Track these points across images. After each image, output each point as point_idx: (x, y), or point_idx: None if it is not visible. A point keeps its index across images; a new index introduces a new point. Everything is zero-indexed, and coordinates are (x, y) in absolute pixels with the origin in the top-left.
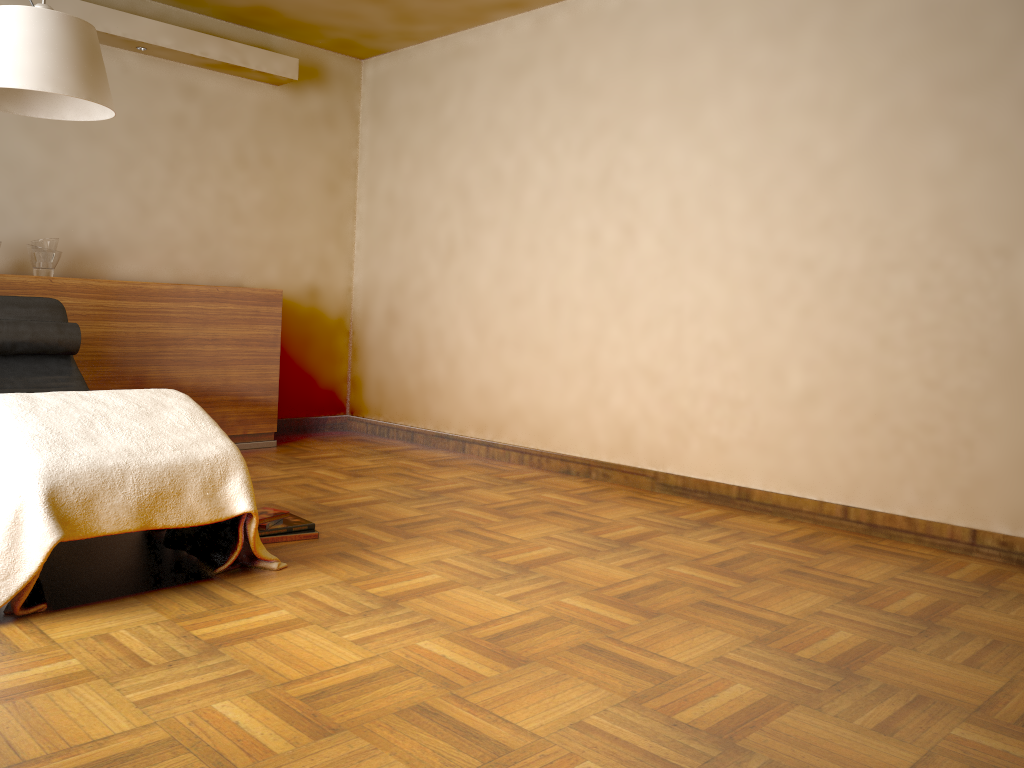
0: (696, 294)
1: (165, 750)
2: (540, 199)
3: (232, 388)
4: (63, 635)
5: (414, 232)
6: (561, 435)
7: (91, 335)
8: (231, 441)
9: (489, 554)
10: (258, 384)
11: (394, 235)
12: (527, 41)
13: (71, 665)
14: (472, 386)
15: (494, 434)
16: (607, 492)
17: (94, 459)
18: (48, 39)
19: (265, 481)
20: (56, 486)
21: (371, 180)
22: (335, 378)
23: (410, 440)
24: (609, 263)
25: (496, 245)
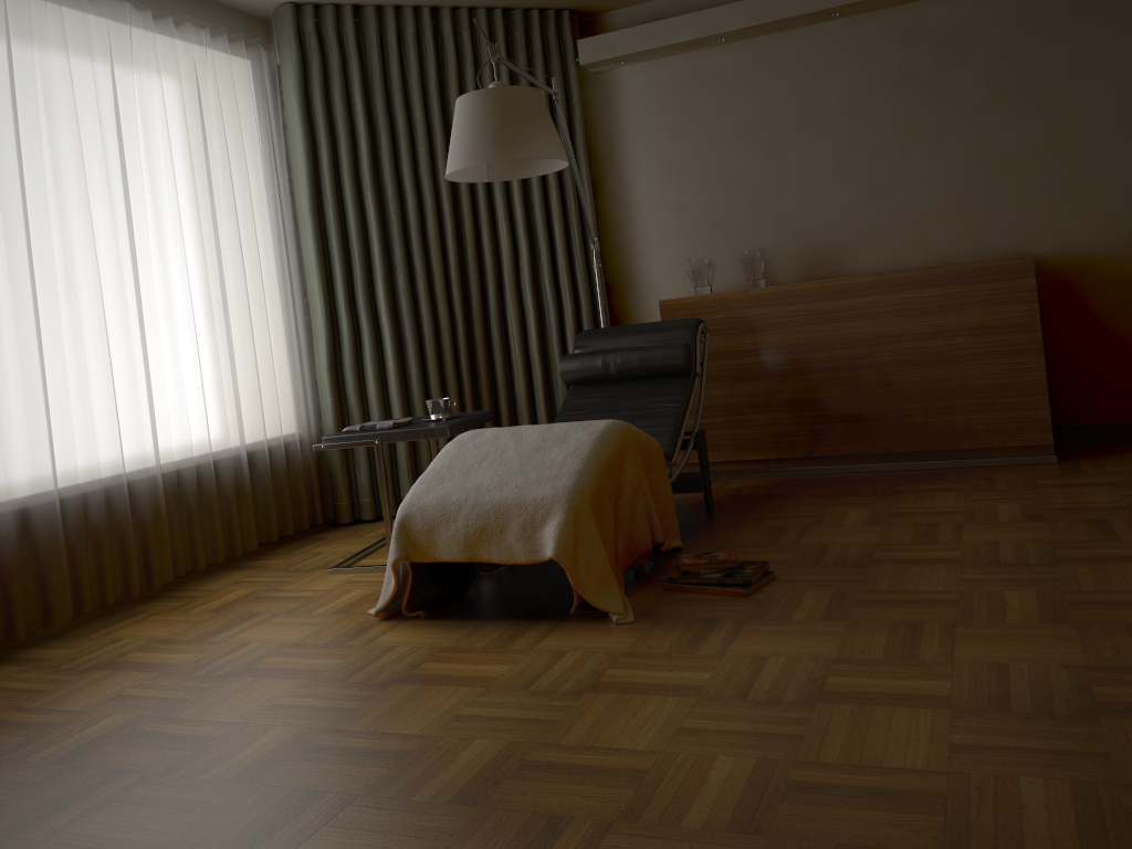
0: None
1: (195, 743)
2: None
3: (974, 389)
4: (383, 639)
5: None
6: None
7: (793, 342)
8: (575, 481)
9: (842, 667)
10: (1013, 382)
11: None
12: None
13: (329, 663)
14: None
15: None
16: None
17: (446, 493)
18: (469, 119)
19: (903, 514)
20: (409, 515)
21: None
22: None
23: None
24: None
25: None
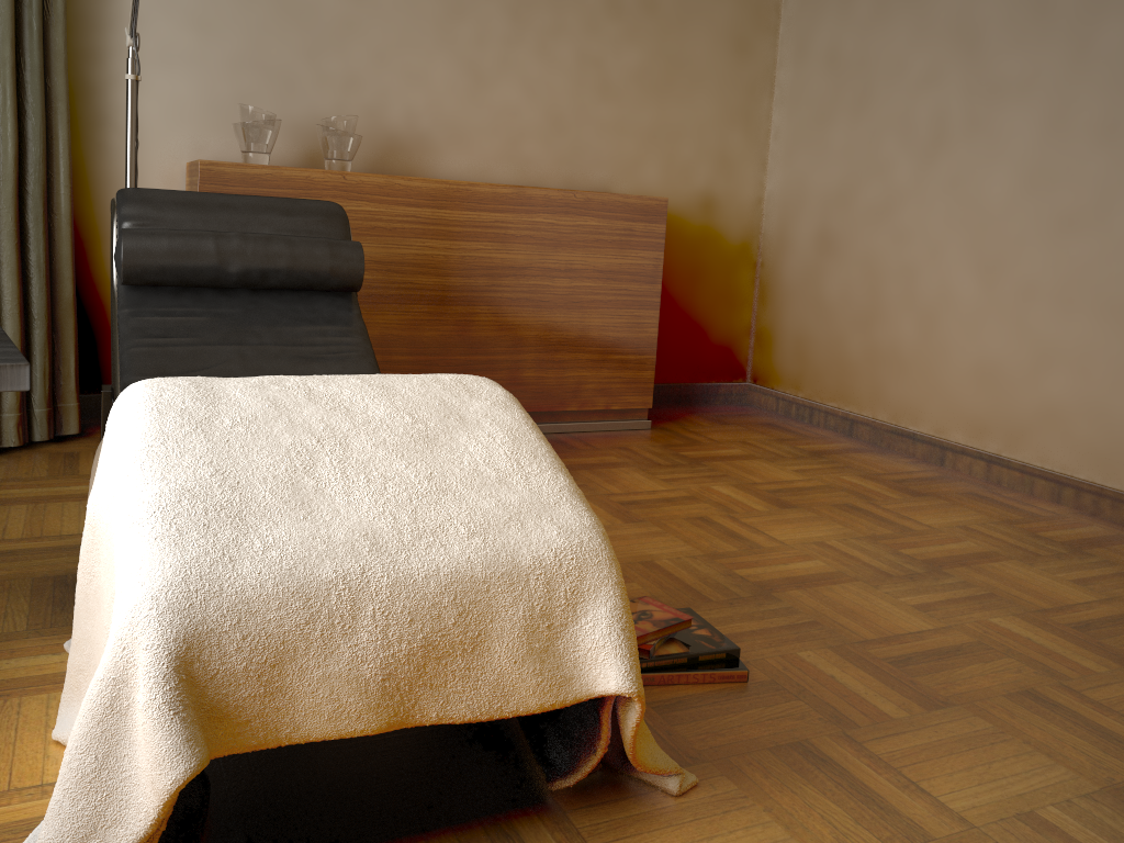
0: None
1: None
2: None
3: (591, 342)
4: None
5: (871, 110)
6: None
7: (398, 259)
8: (590, 513)
9: None
10: (628, 338)
11: (836, 117)
12: None
13: None
14: (965, 362)
15: (1003, 445)
16: None
17: (294, 560)
18: None
19: (638, 503)
20: (199, 632)
21: (801, 33)
22: (733, 329)
23: (847, 432)
24: None
25: (1030, 126)
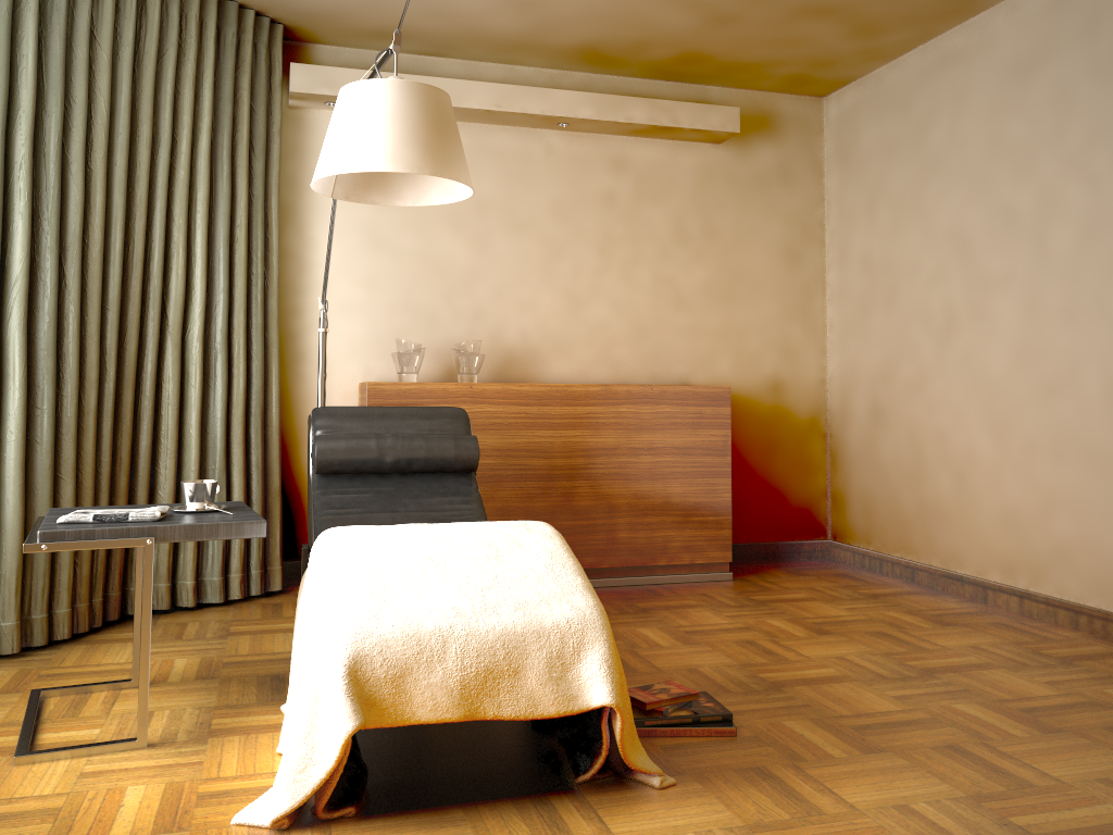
0: None
1: None
2: (1077, 240)
3: (674, 507)
4: None
5: (899, 303)
6: None
7: (514, 446)
8: (594, 599)
9: (995, 804)
10: (705, 502)
11: (873, 309)
12: (1040, 22)
13: None
14: (992, 510)
15: (1029, 581)
16: None
17: (412, 620)
18: (389, 112)
19: (699, 632)
20: (360, 655)
21: (841, 242)
22: (810, 493)
23: (910, 579)
24: None
25: (1014, 311)
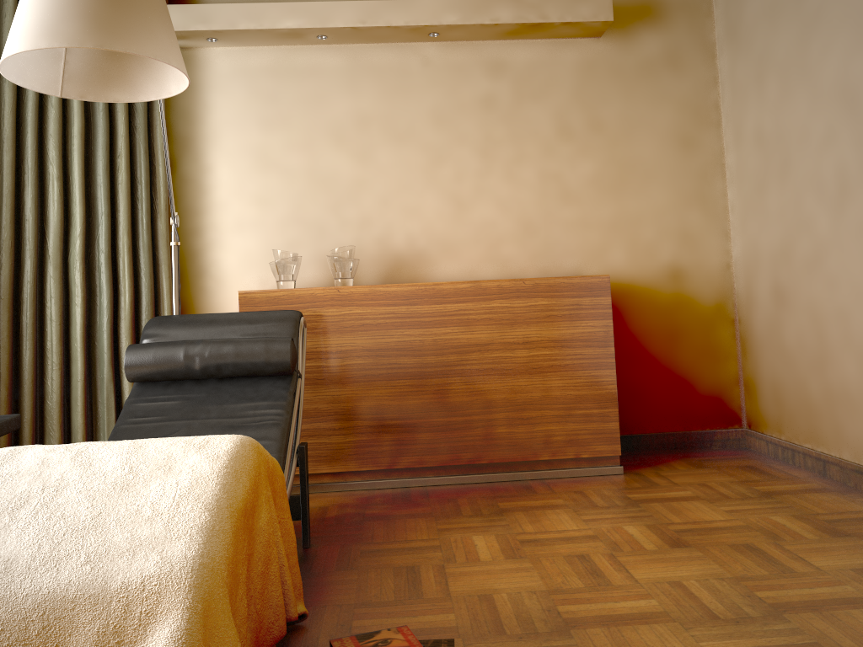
0: None
1: None
2: None
3: (554, 400)
4: None
5: (792, 175)
6: None
7: (384, 346)
8: (203, 546)
9: None
10: (589, 395)
11: (769, 185)
12: None
13: None
14: None
15: None
16: None
17: None
18: None
19: (537, 541)
20: None
21: (736, 122)
22: (720, 380)
23: (822, 473)
24: None
25: None
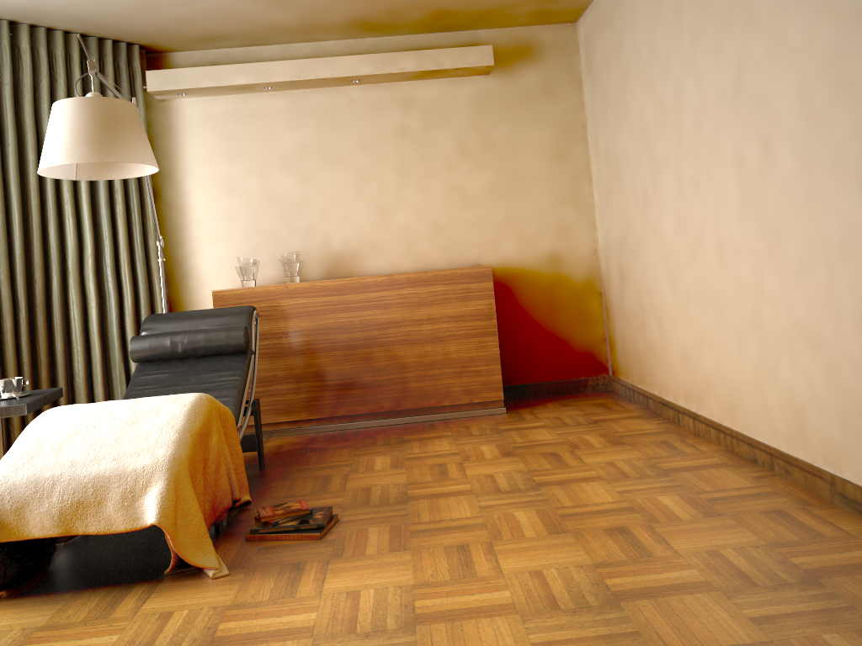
0: (840, 220)
1: None
2: (694, 125)
3: (452, 361)
4: None
5: (622, 185)
6: (744, 413)
7: (322, 326)
8: (174, 450)
9: (423, 590)
10: (478, 356)
11: (612, 191)
12: None
13: None
14: (676, 349)
15: (696, 405)
16: (756, 499)
17: (38, 470)
18: (69, 122)
19: (417, 458)
20: None
21: (595, 139)
22: (591, 340)
23: (646, 405)
24: (755, 191)
25: (671, 187)
